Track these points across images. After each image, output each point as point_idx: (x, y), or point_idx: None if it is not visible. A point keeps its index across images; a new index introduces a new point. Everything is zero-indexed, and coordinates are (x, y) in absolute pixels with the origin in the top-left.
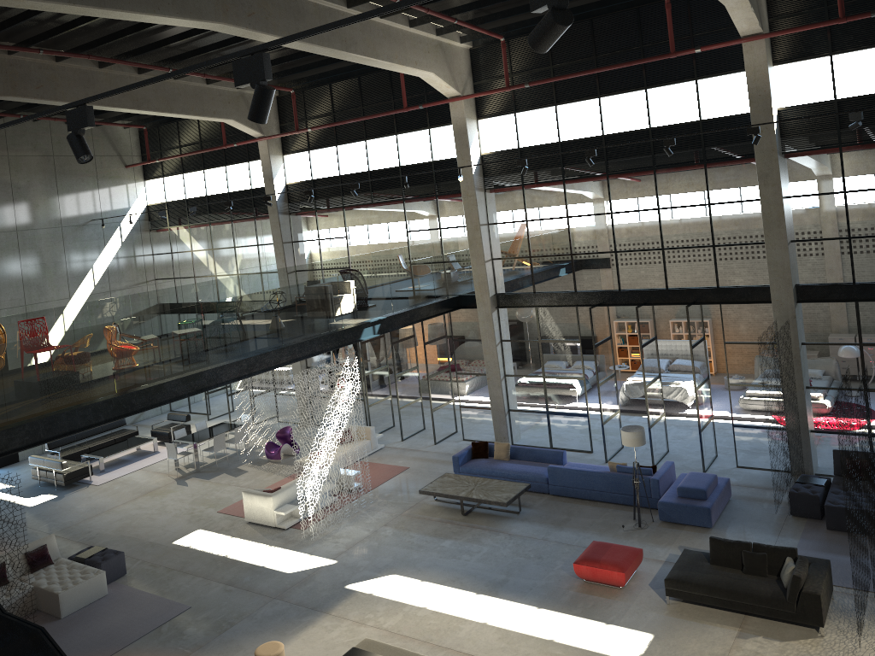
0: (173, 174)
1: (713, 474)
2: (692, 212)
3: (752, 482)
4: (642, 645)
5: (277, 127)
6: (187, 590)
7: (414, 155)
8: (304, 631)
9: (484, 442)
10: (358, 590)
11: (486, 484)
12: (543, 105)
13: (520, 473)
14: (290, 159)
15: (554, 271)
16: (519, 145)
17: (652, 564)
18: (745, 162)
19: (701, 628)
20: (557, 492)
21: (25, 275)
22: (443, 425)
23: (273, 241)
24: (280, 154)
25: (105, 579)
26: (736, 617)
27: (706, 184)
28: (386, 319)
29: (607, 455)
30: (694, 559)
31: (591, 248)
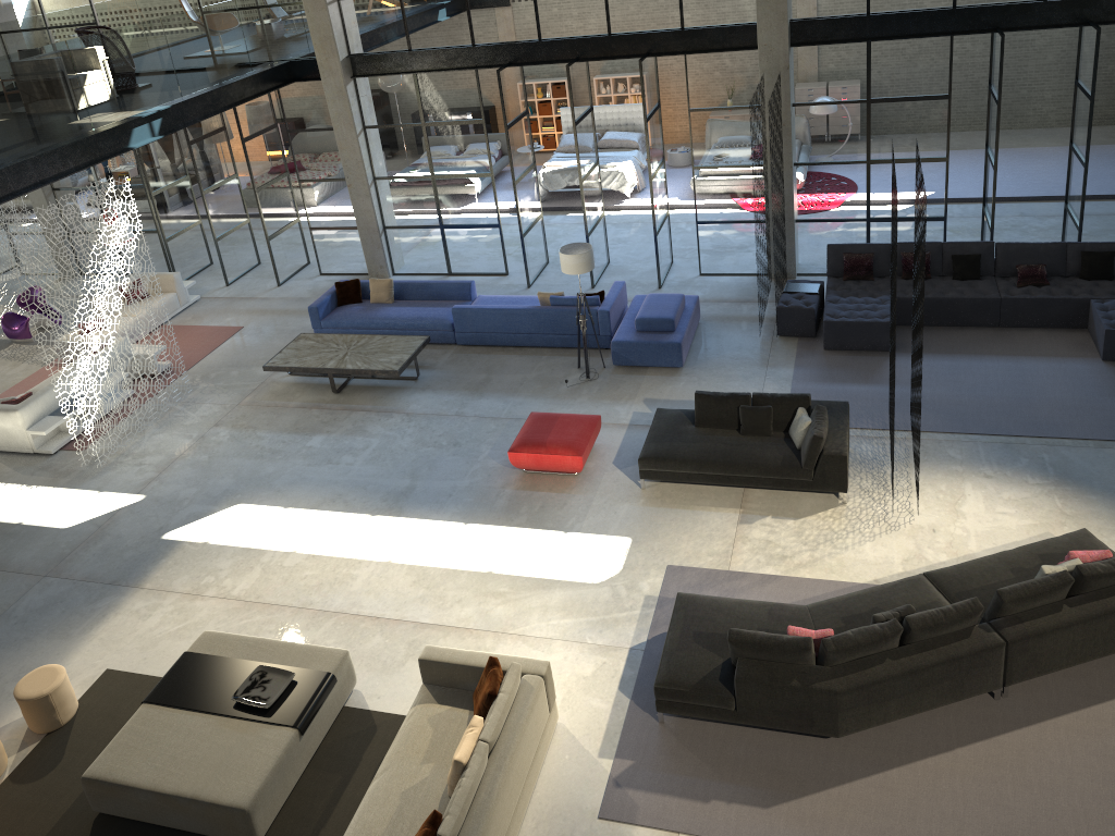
0: None
1: (680, 294)
2: None
3: (722, 294)
4: (617, 557)
5: None
6: None
7: None
8: (102, 625)
9: (355, 281)
10: (185, 540)
11: (365, 345)
12: None
13: (413, 321)
14: None
15: (440, 15)
16: None
17: (613, 431)
18: None
19: (691, 517)
20: (468, 341)
21: None
22: (287, 258)
23: None
24: None
25: None
26: (735, 494)
27: None
28: (172, 110)
29: (529, 278)
30: (673, 423)
31: None
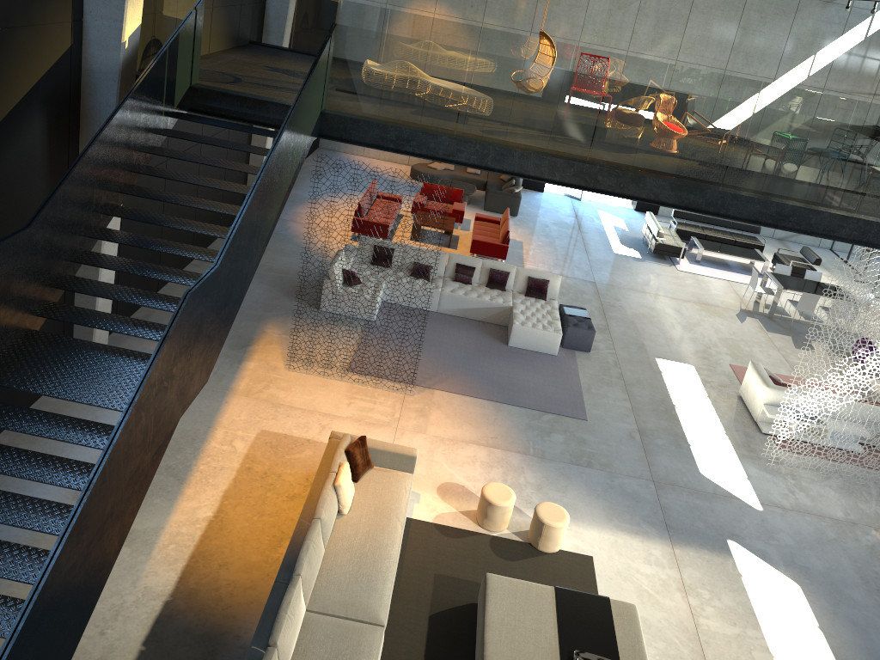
0: None
1: None
2: None
3: None
4: None
5: None
6: (605, 405)
7: None
8: (627, 536)
9: None
10: (734, 558)
11: None
12: None
13: None
14: None
15: None
16: None
17: None
18: None
19: None
20: None
21: (737, 38)
22: None
23: None
24: None
25: (559, 341)
26: None
27: None
28: None
29: None
30: None
31: None
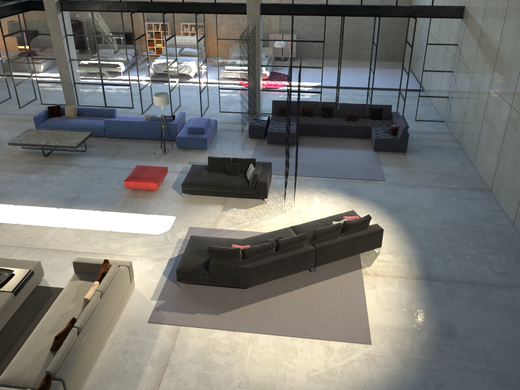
0: None
1: (208, 118)
2: None
3: (228, 120)
4: (168, 224)
5: None
6: None
7: None
8: None
9: (58, 106)
10: None
11: (61, 135)
12: None
13: (85, 125)
14: None
15: None
16: None
17: (173, 174)
18: None
19: (202, 208)
20: (111, 135)
21: None
22: (25, 95)
23: None
24: None
25: None
26: (222, 199)
27: None
28: None
29: (143, 110)
30: (198, 170)
31: None
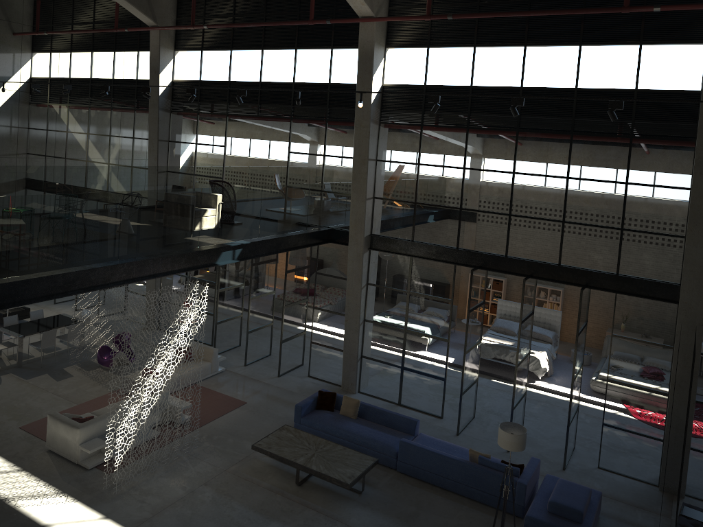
0: (61, 51)
1: (588, 488)
2: (605, 188)
3: (618, 493)
4: None
5: (173, 20)
6: None
7: (310, 73)
8: None
9: (333, 394)
10: None
11: (329, 450)
12: (460, 43)
13: (368, 440)
14: (181, 55)
15: (439, 222)
16: (426, 82)
17: None
18: (678, 145)
19: None
20: (405, 471)
21: None
22: (290, 357)
23: (149, 136)
24: (172, 48)
25: None
26: None
27: (628, 160)
28: (250, 245)
29: (459, 427)
30: None
31: (484, 206)
